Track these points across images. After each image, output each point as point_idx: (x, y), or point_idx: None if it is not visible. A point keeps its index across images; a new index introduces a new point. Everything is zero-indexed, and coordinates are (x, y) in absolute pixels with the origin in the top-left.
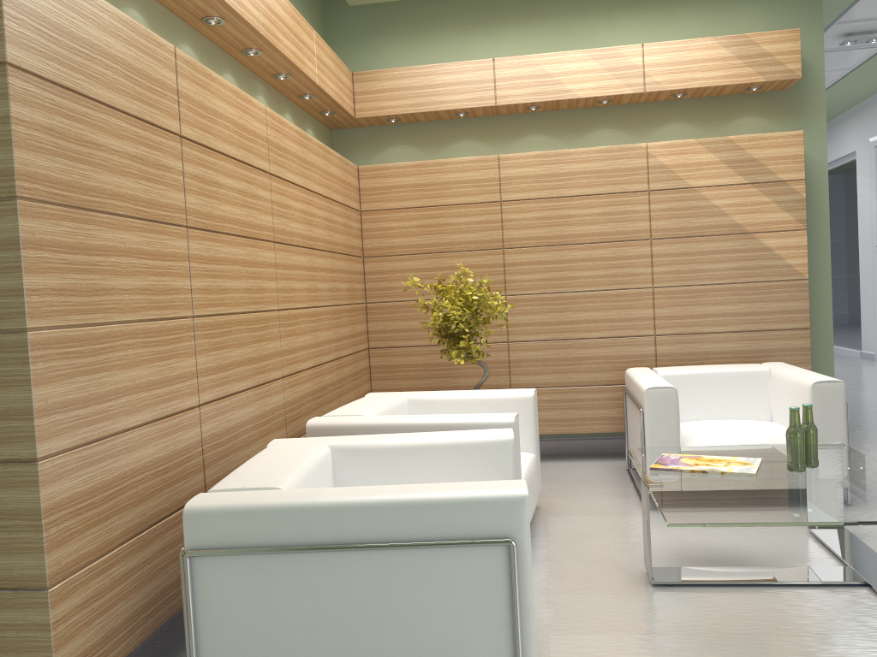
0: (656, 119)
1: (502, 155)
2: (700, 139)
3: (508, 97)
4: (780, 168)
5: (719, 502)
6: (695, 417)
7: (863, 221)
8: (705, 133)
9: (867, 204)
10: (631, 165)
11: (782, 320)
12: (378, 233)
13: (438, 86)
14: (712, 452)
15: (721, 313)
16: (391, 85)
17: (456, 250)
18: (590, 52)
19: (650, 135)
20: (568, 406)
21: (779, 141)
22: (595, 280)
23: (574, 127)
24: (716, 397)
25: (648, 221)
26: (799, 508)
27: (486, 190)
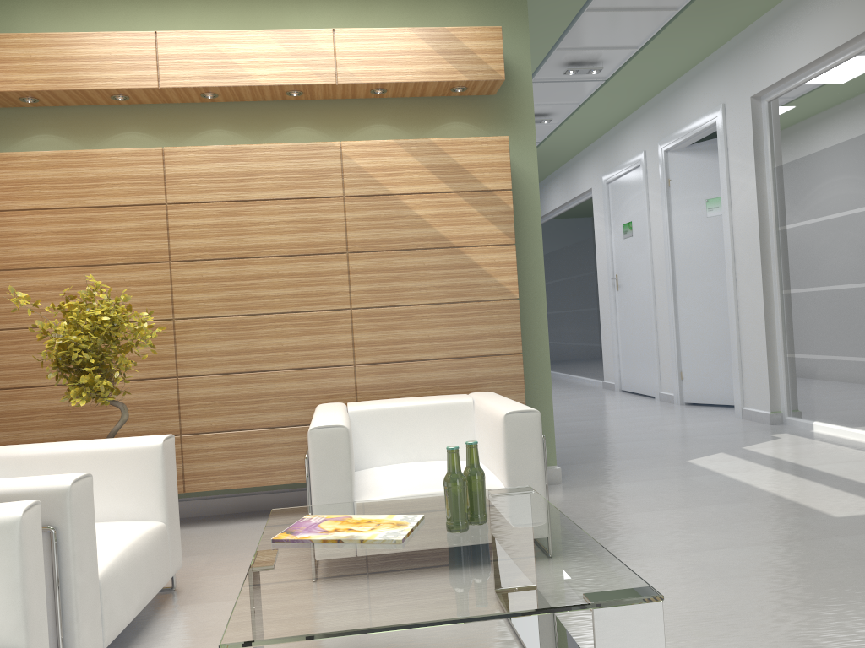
0: (357, 119)
1: (167, 148)
2: (400, 140)
3: (174, 79)
4: (486, 176)
5: (326, 593)
6: (392, 459)
7: (600, 255)
8: (411, 137)
9: (603, 238)
10: (323, 166)
11: (493, 344)
12: (3, 240)
13: (85, 60)
14: (373, 509)
15: (428, 338)
16: (22, 54)
17: (109, 263)
18: (273, 33)
19: (351, 137)
20: (253, 453)
21: (484, 147)
22: (284, 300)
23: (263, 122)
24: (415, 435)
25: (344, 231)
26: (428, 595)
27: (147, 189)
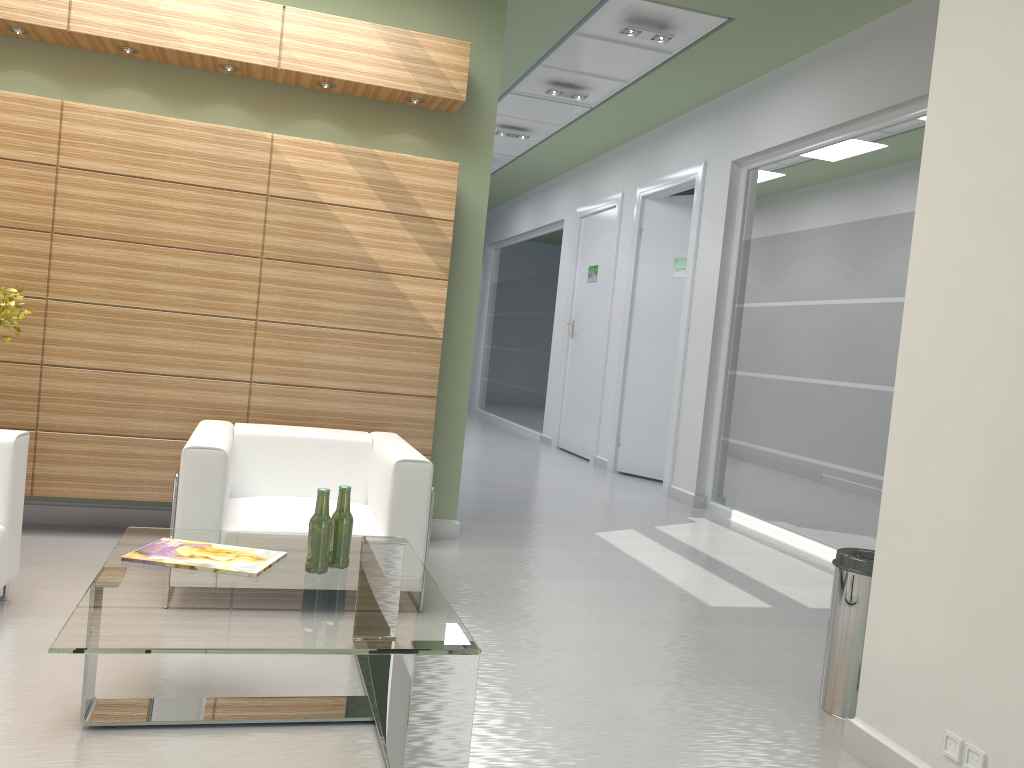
0: (298, 109)
1: (68, 102)
2: (340, 145)
3: (88, 25)
4: (429, 201)
5: (167, 615)
6: (275, 491)
7: (561, 296)
8: (355, 141)
9: (566, 277)
10: (249, 158)
11: (407, 383)
12: None
13: None
14: (236, 540)
15: (338, 365)
16: None
17: None
18: None
19: (288, 128)
20: (120, 463)
21: (432, 170)
22: (181, 298)
23: (188, 92)
24: (304, 468)
25: (262, 234)
26: (266, 627)
27: (37, 145)
